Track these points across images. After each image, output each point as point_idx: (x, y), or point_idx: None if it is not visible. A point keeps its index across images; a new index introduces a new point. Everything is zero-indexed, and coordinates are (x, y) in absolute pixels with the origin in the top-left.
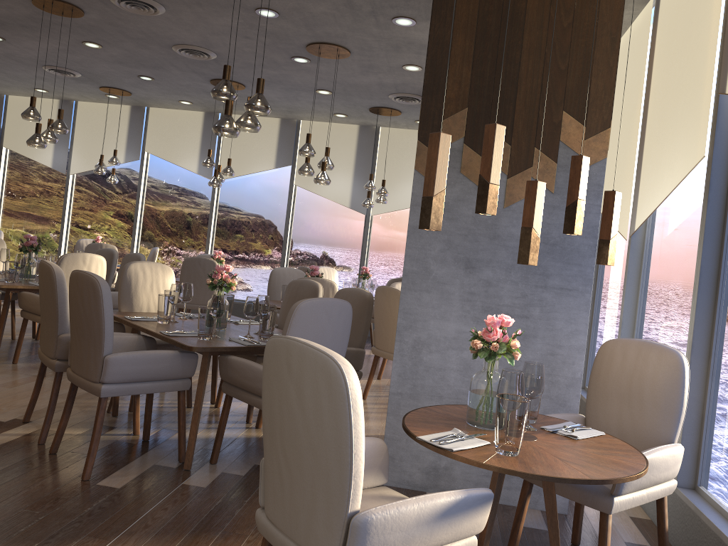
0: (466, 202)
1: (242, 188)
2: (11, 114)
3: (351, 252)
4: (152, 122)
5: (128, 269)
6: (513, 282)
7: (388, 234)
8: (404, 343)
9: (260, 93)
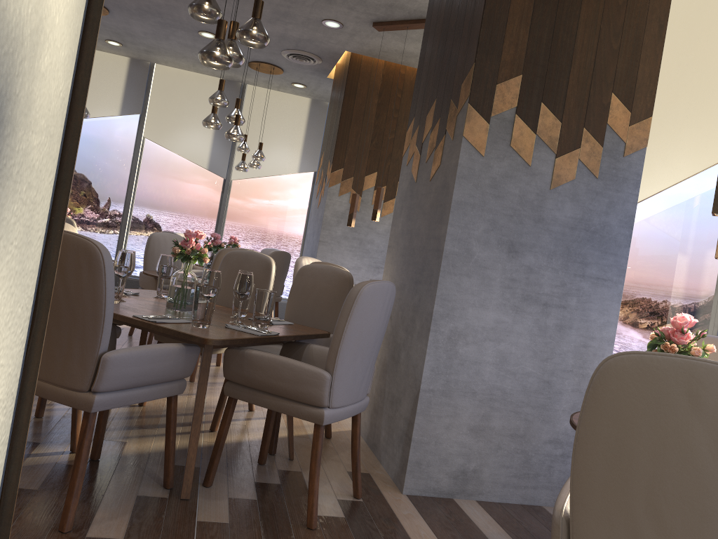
0: (513, 179)
1: None
2: None
3: (205, 219)
4: None
5: None
6: (554, 270)
7: (248, 201)
8: (439, 333)
9: (258, 19)
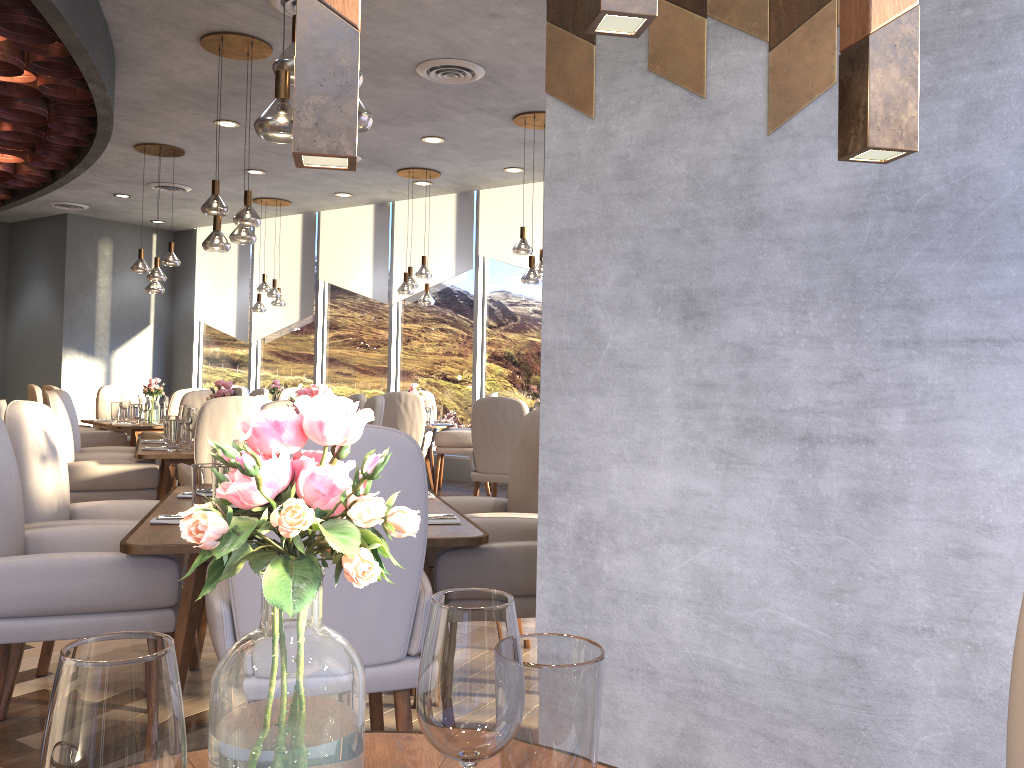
0: (669, 143)
1: None
2: (324, 236)
3: None
4: (484, 211)
5: None
6: (817, 341)
7: None
8: (556, 527)
9: None
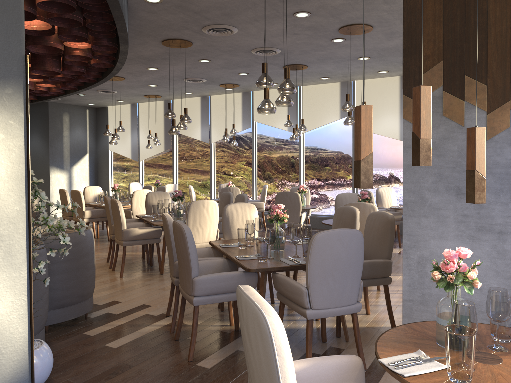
0: (450, 139)
1: (319, 136)
2: (175, 111)
3: None
4: (255, 101)
5: (226, 210)
6: (503, 204)
7: None
8: (410, 259)
9: (287, 78)
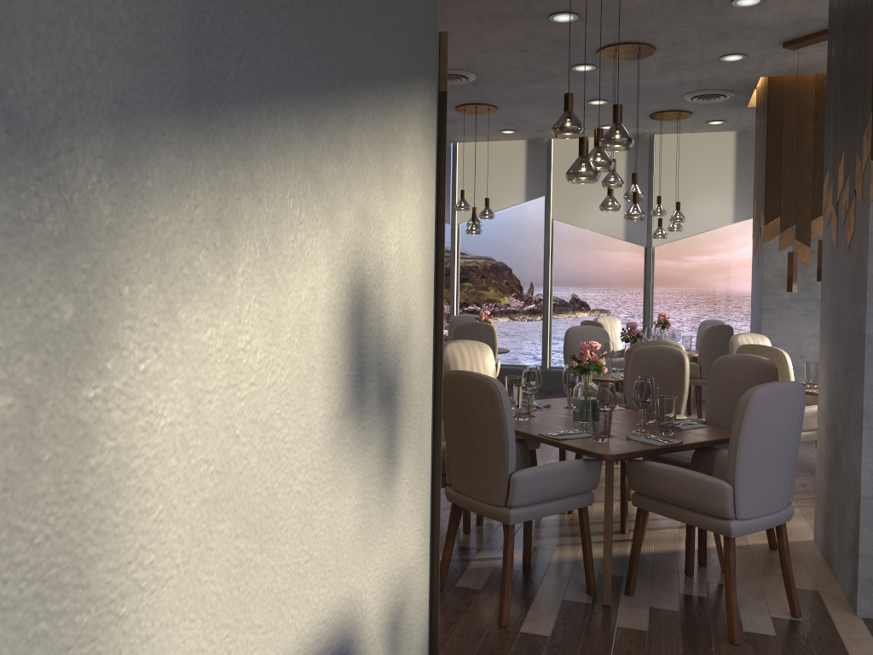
0: None
1: (486, 229)
2: None
3: (630, 295)
4: None
5: (444, 352)
6: None
7: (677, 268)
8: None
9: (619, 123)
